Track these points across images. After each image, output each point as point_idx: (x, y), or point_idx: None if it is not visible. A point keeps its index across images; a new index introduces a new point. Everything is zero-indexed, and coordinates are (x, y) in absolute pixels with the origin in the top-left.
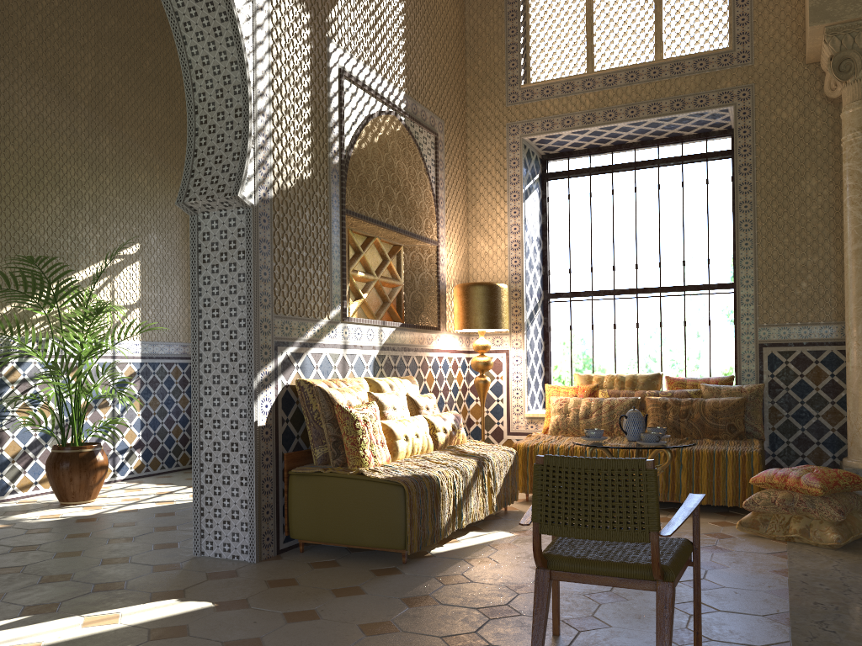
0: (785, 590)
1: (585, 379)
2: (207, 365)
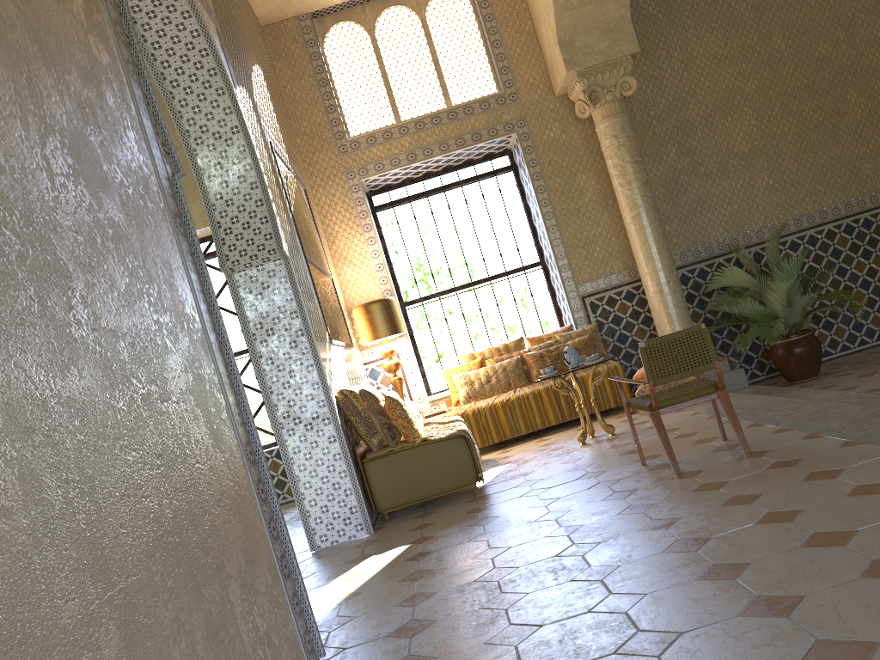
0: (713, 416)
1: (470, 357)
2: (279, 394)
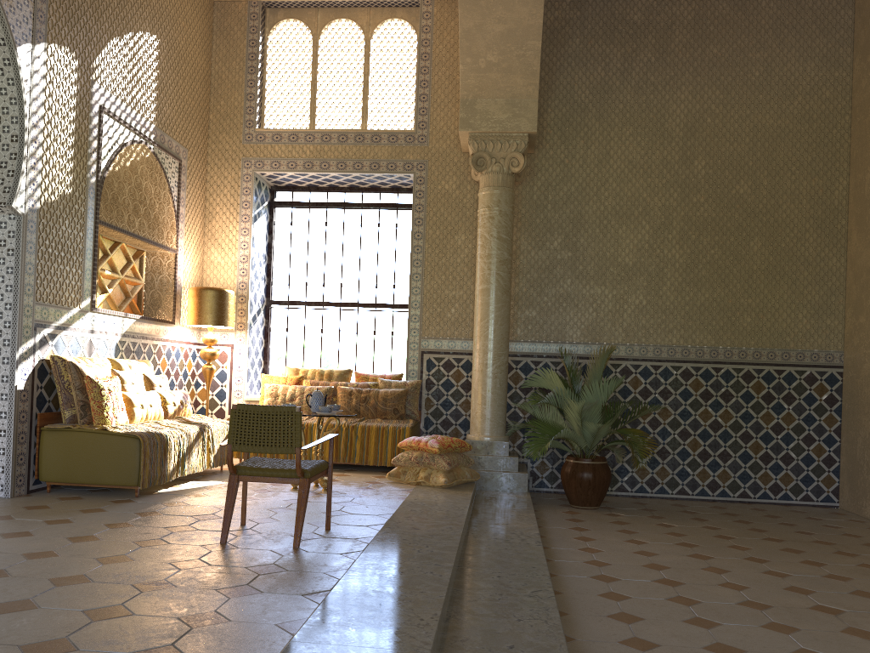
0: (398, 505)
1: (294, 371)
2: None
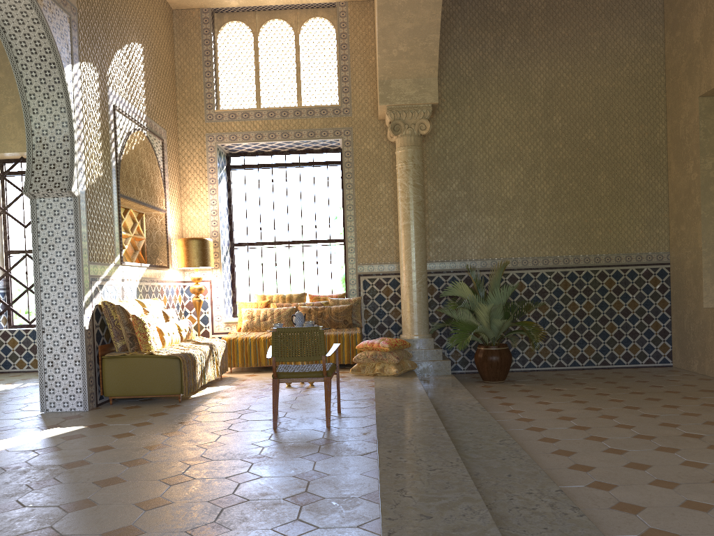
0: (373, 391)
1: (262, 297)
2: (47, 293)
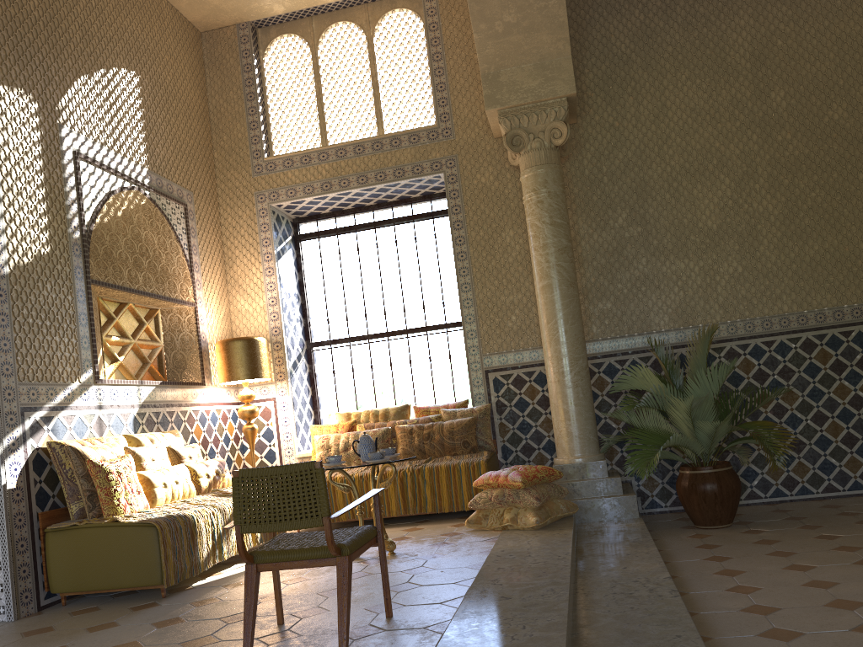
0: (481, 563)
1: (345, 417)
2: None
